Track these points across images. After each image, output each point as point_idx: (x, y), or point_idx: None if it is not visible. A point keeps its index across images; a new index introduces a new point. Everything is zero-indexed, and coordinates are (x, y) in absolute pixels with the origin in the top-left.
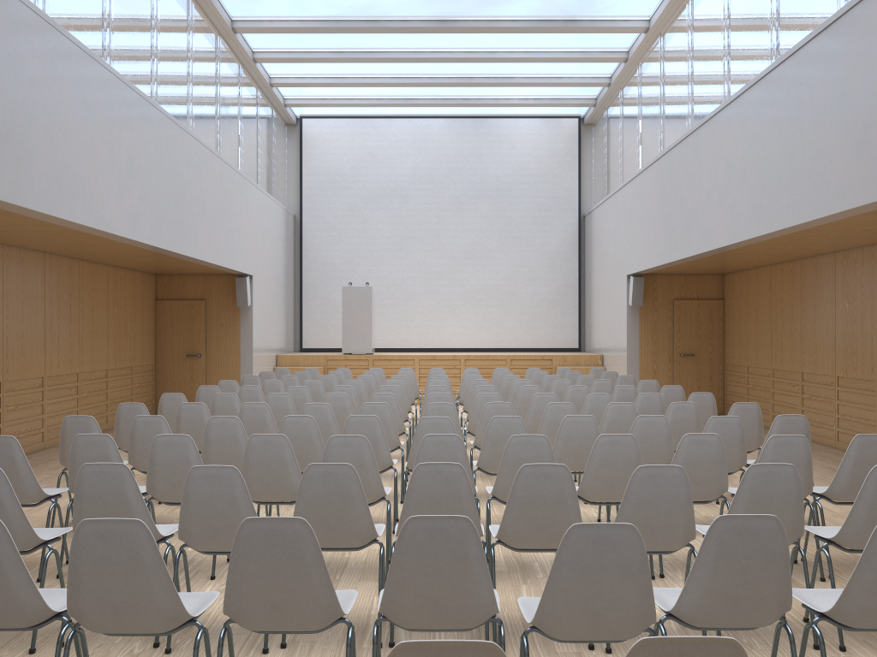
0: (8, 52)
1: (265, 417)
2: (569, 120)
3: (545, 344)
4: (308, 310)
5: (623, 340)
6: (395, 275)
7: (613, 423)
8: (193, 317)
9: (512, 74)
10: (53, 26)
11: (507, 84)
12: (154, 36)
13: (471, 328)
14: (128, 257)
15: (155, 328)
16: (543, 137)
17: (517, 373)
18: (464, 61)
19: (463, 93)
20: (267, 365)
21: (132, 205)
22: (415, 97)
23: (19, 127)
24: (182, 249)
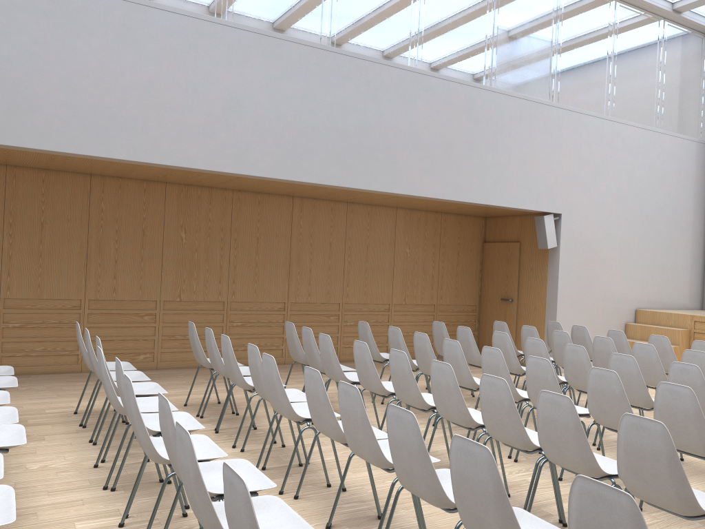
0: None
1: None
2: None
3: None
4: None
5: None
6: None
7: (230, 523)
8: (508, 260)
9: None
10: None
11: None
12: None
13: None
14: (356, 196)
15: (481, 270)
16: None
17: None
18: None
19: None
20: (604, 319)
21: (235, 140)
22: None
23: (13, 80)
24: (357, 183)
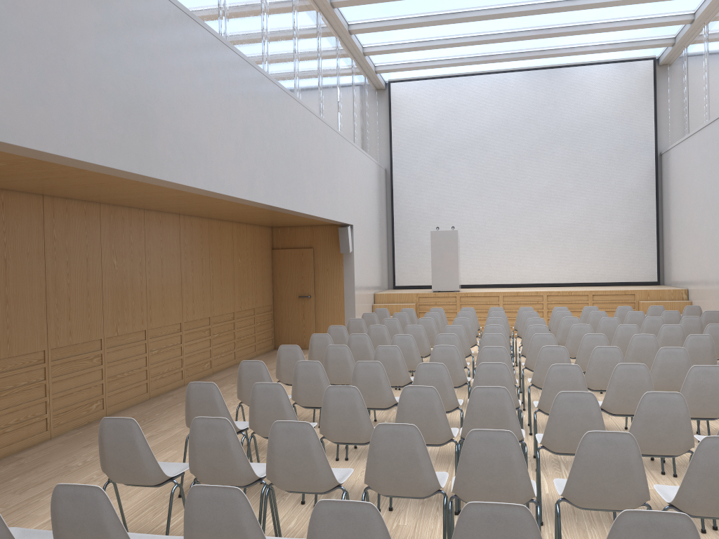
0: (130, 27)
1: (379, 375)
2: (644, 62)
3: (623, 278)
4: (399, 252)
5: (715, 275)
6: (476, 219)
7: None
8: (303, 263)
9: (591, 21)
10: (172, 2)
11: (585, 31)
12: (264, 12)
13: (549, 265)
14: (248, 214)
15: (272, 273)
16: (617, 81)
17: (599, 308)
18: (545, 12)
19: (540, 45)
20: (367, 303)
21: (248, 169)
22: (494, 54)
23: (142, 99)
24: (293, 206)
